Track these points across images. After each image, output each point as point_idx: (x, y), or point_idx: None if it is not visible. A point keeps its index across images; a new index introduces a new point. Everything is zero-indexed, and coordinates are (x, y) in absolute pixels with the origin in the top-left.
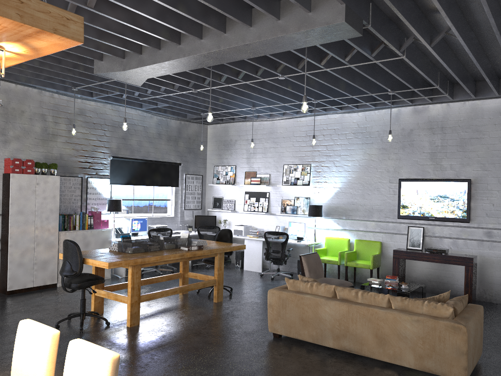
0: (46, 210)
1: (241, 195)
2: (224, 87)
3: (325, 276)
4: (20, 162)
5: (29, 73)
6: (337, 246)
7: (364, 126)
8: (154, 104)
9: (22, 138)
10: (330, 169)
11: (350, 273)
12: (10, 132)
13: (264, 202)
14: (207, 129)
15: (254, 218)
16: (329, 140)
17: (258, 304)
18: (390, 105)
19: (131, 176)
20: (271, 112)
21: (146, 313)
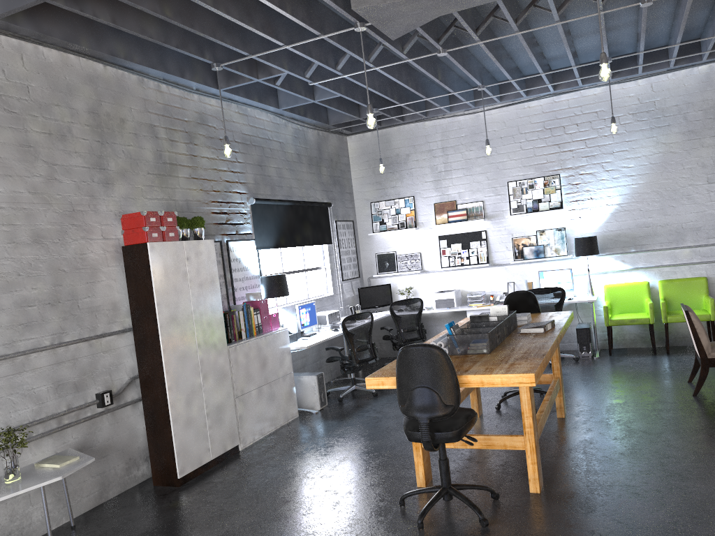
0: (206, 309)
1: (431, 242)
2: (487, 43)
3: (612, 347)
4: (156, 218)
5: (154, 33)
6: (629, 297)
7: (650, 100)
8: (311, 96)
9: (130, 174)
10: (596, 177)
11: (655, 335)
12: (110, 163)
13: (480, 248)
14: (347, 143)
15: (462, 276)
16: (587, 131)
17: (632, 406)
18: (700, 60)
19: (278, 233)
20: (494, 95)
21: (504, 461)
